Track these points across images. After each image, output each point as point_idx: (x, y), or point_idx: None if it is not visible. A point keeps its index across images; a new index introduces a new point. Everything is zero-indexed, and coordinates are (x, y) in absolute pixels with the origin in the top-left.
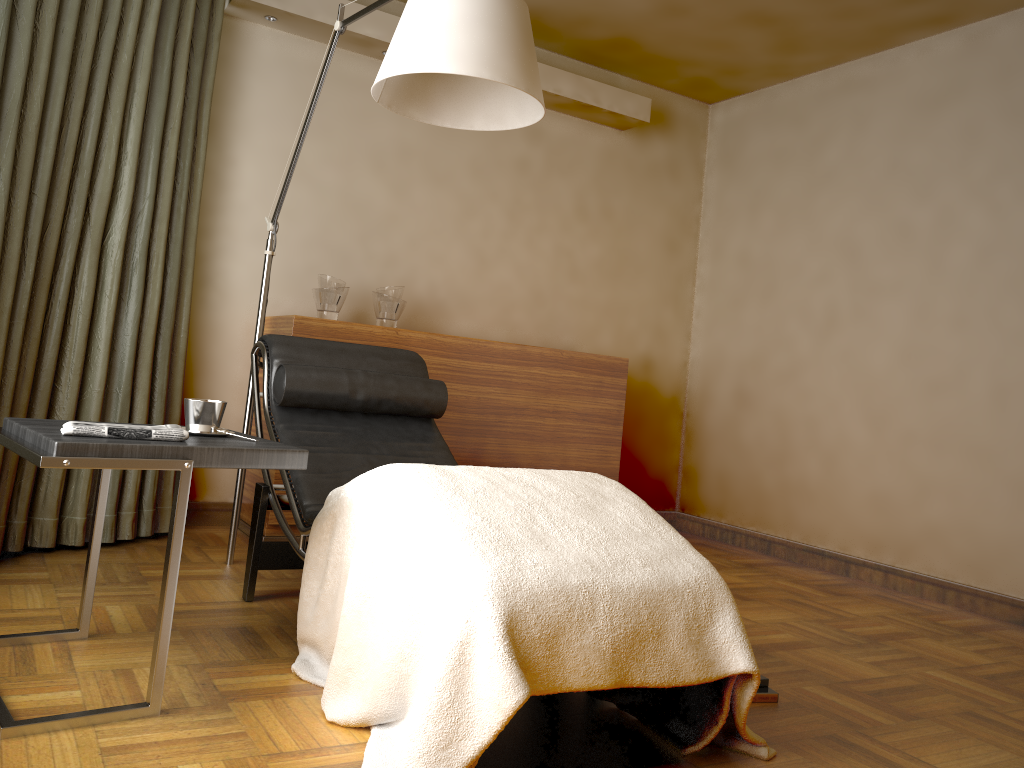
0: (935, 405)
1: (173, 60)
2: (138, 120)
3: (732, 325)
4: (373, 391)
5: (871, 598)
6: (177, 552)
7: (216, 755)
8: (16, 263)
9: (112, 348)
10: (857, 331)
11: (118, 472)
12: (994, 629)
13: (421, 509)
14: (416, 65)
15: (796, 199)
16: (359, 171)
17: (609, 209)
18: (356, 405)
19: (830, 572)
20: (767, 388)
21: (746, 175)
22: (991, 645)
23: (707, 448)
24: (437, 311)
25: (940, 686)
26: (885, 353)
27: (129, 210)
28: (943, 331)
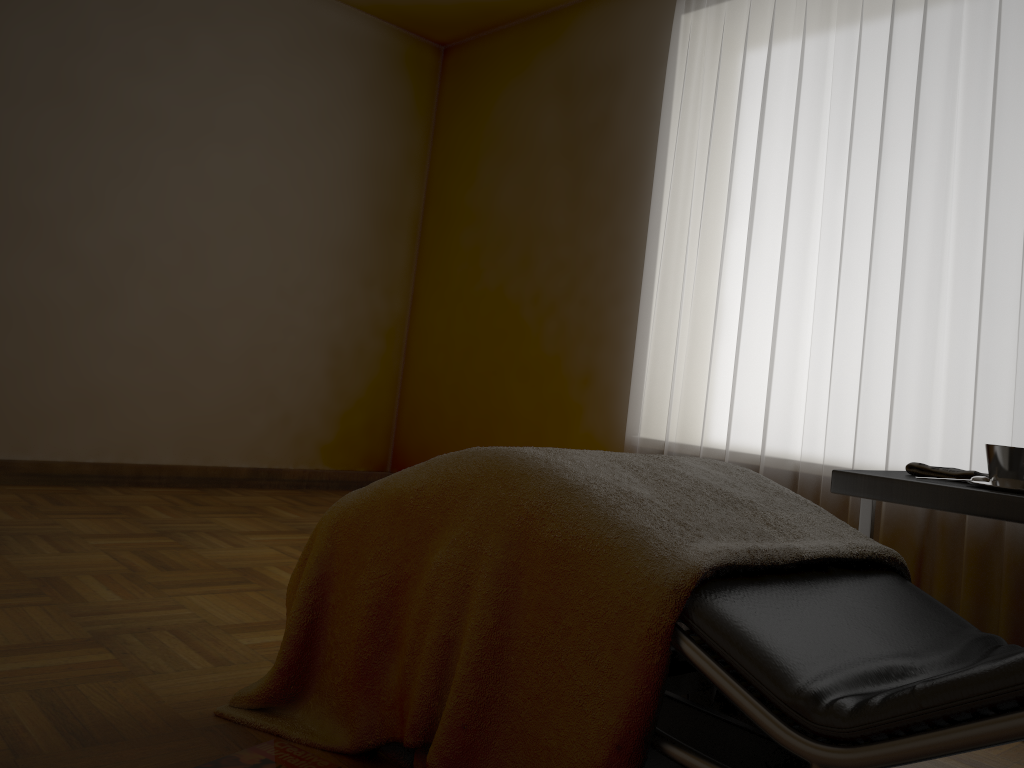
0: None
1: None
2: None
3: None
4: None
5: None
6: None
7: None
8: None
9: None
10: None
11: None
12: None
13: None
14: None
15: None
16: None
17: None
18: None
19: None
20: None
21: None
22: None
23: None
24: None
25: None
26: None
27: None
28: None
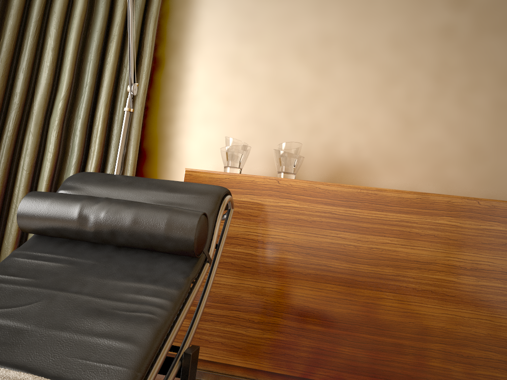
0: None
1: None
2: (74, 34)
3: None
4: (104, 219)
5: None
6: None
7: None
8: None
9: None
10: None
11: None
12: None
13: None
14: None
15: None
16: (285, 60)
17: None
18: (89, 235)
19: None
20: None
21: None
22: None
23: None
24: (361, 170)
25: None
26: None
27: (65, 96)
28: None
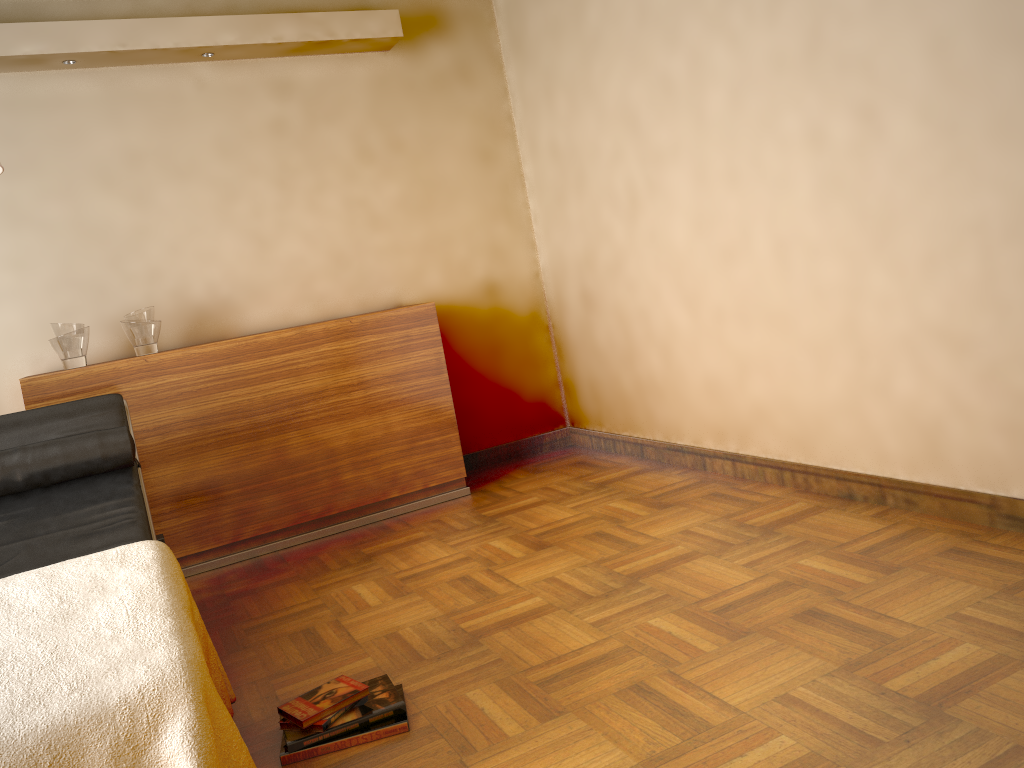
0: (733, 275)
1: None
2: None
3: (562, 224)
4: (33, 466)
5: (700, 502)
6: None
7: None
8: None
9: None
10: (655, 208)
11: None
12: (807, 516)
13: None
14: None
15: (577, 73)
16: (87, 194)
17: (398, 140)
18: (20, 486)
19: (691, 468)
20: (603, 285)
21: (534, 58)
22: (777, 547)
23: (575, 358)
24: (225, 310)
25: (644, 644)
26: (682, 227)
27: None
28: (721, 191)
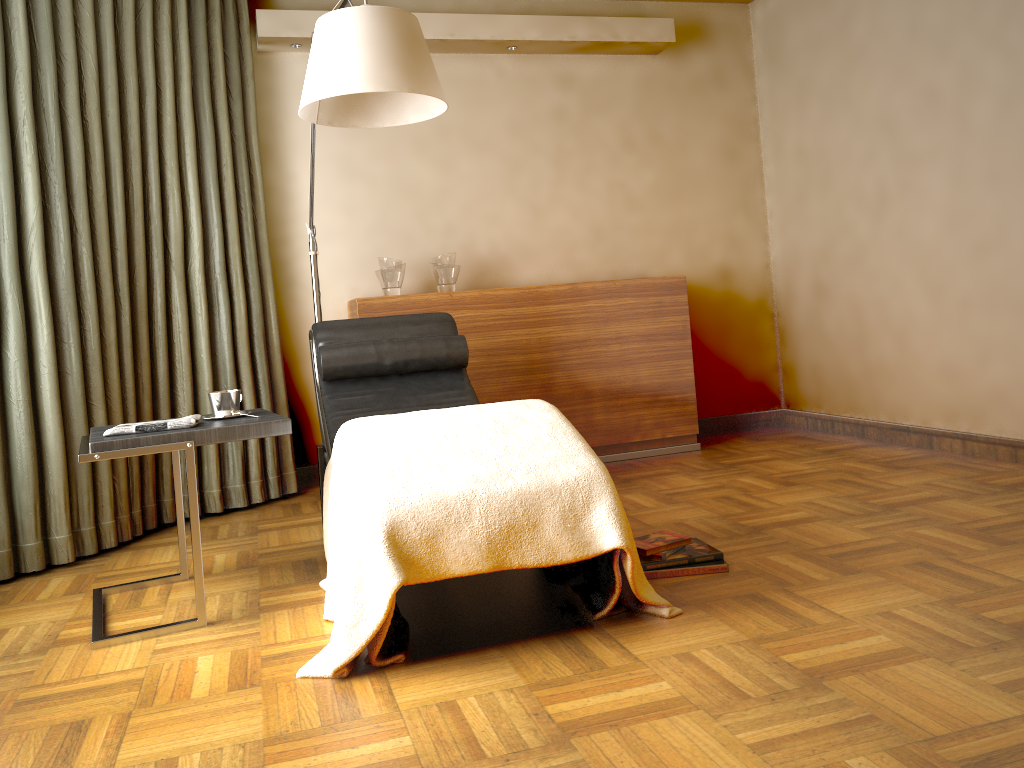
0: (983, 267)
1: (214, 108)
2: (192, 167)
3: (801, 220)
4: (398, 355)
5: (935, 467)
6: (195, 509)
7: (229, 648)
8: (112, 305)
9: (214, 354)
10: (906, 205)
11: (239, 451)
12: None
13: (351, 453)
14: (316, 94)
15: (835, 83)
16: (404, 157)
17: (657, 134)
18: (387, 369)
19: (916, 447)
20: (838, 277)
21: (790, 68)
22: (1023, 498)
23: (798, 344)
24: (502, 266)
25: (917, 542)
26: (933, 223)
27: (201, 241)
28: (980, 191)
